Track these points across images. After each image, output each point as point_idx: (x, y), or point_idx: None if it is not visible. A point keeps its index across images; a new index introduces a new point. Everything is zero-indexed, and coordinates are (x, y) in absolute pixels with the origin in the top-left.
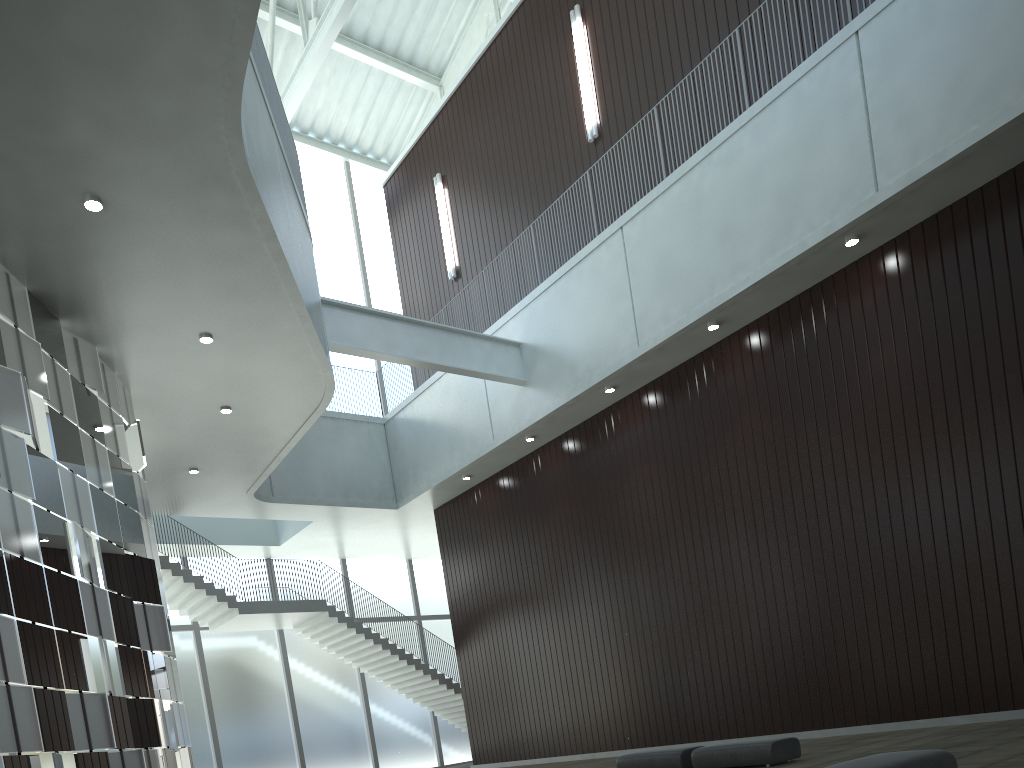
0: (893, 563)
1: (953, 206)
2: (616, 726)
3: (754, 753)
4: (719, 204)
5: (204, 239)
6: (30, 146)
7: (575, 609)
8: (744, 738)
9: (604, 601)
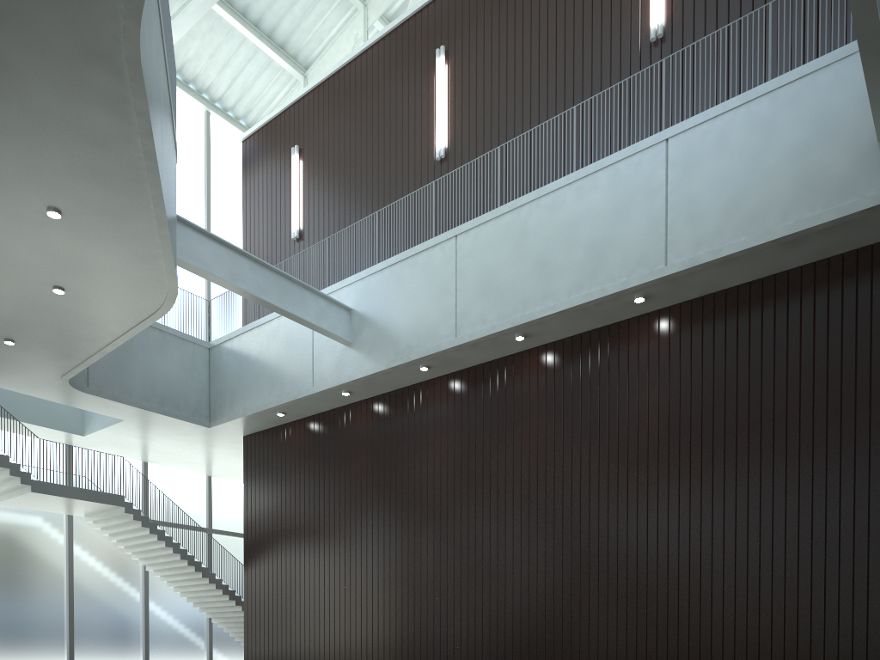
0: (635, 560)
1: (716, 294)
2: (384, 657)
3: None
4: (541, 240)
5: (75, 113)
6: None
7: (363, 549)
8: None
9: (390, 547)
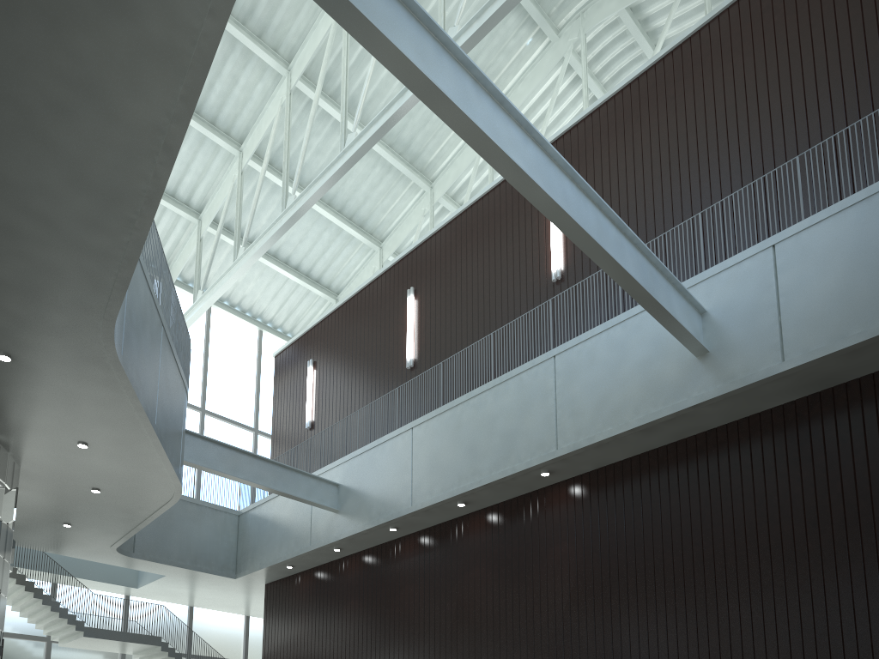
0: None
1: (606, 467)
2: None
3: None
4: (470, 430)
5: (85, 390)
6: None
7: None
8: None
9: None
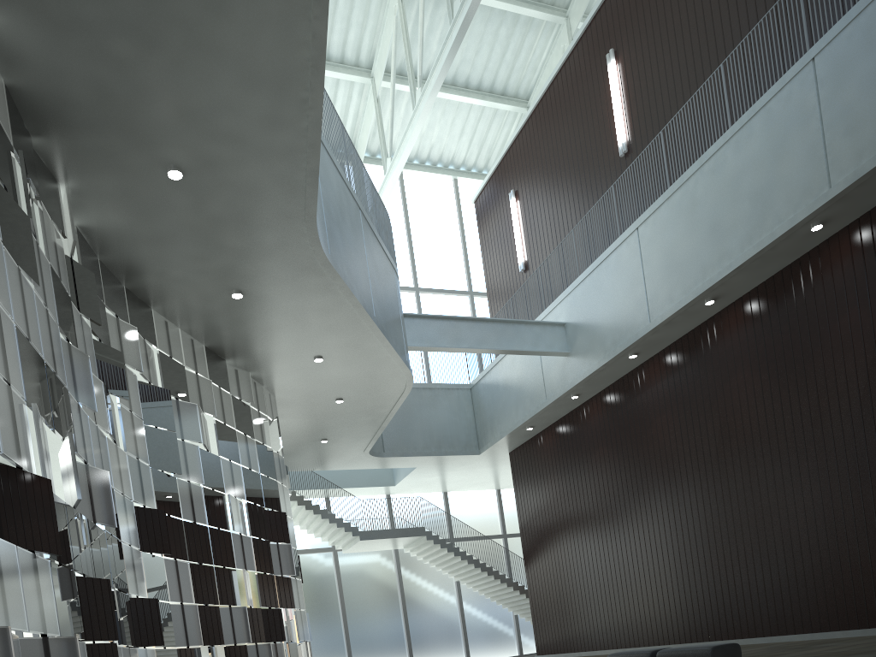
0: (859, 493)
1: None
2: (642, 627)
3: (698, 655)
4: (709, 205)
5: (307, 303)
6: (197, 271)
7: (611, 531)
8: (739, 639)
9: (632, 525)
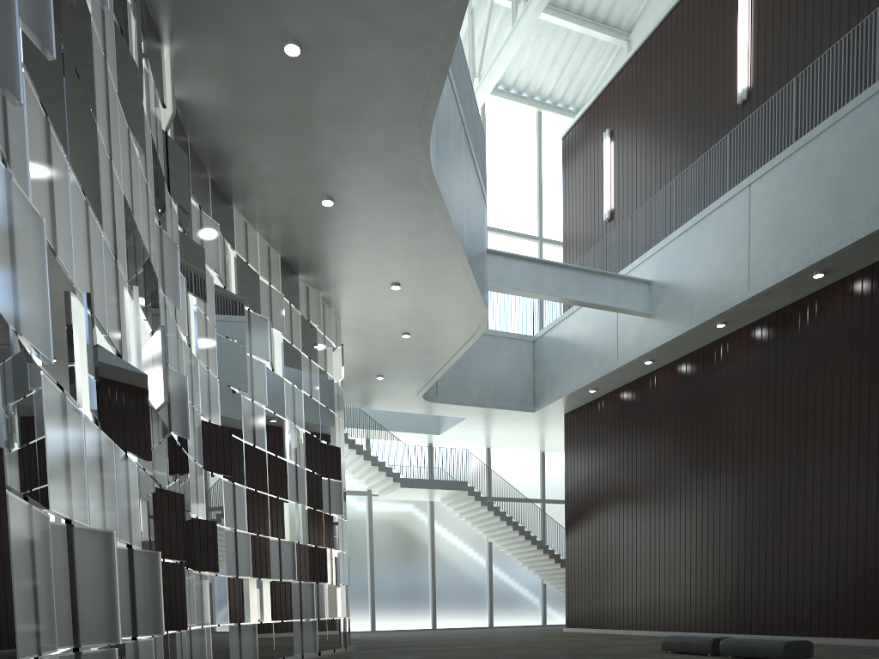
0: None
1: None
2: (685, 612)
3: (769, 649)
4: (837, 167)
5: (399, 221)
6: (291, 168)
7: (666, 509)
8: (791, 637)
9: (691, 505)
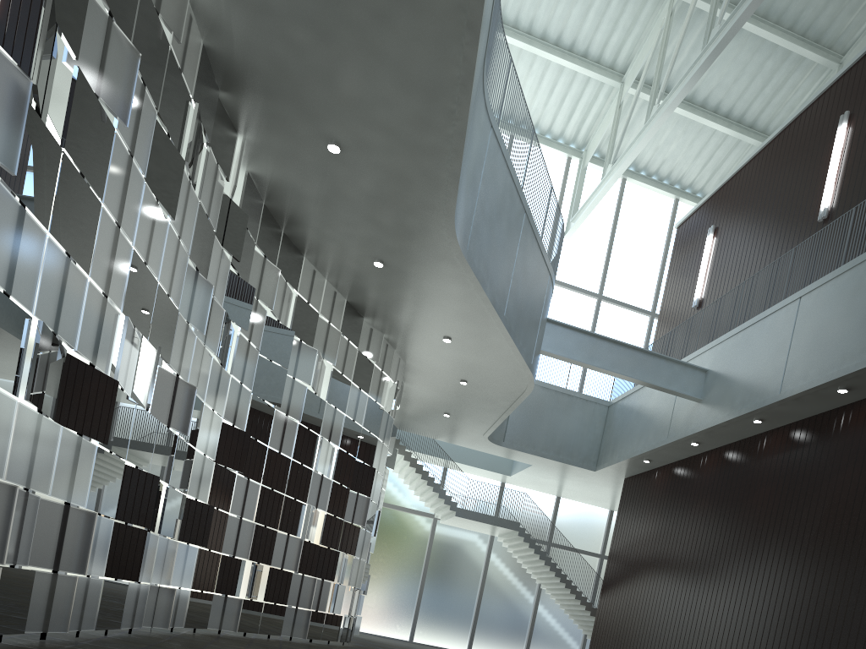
0: None
1: None
2: None
3: None
4: None
5: (440, 287)
6: (346, 234)
7: (684, 584)
8: None
9: (705, 584)
